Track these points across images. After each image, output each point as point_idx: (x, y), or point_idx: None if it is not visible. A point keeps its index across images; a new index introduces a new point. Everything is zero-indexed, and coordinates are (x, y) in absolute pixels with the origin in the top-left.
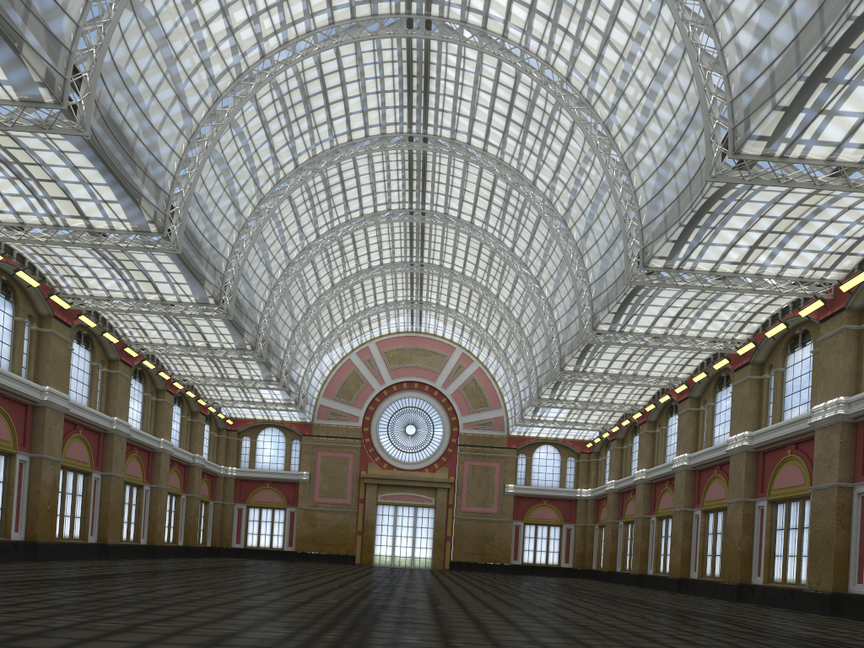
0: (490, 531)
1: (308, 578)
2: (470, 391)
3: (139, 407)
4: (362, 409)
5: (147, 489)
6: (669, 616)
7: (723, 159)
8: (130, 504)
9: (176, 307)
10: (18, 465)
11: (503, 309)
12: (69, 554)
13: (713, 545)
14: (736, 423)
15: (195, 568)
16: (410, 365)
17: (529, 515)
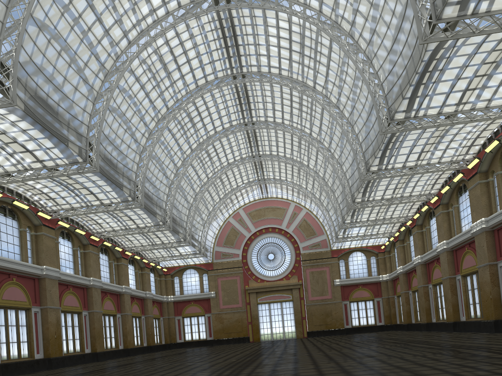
0: (329, 309)
1: (209, 357)
2: (303, 227)
3: (107, 270)
4: (240, 249)
5: (119, 316)
6: (444, 352)
7: (432, 31)
8: (109, 326)
9: (111, 206)
10: (34, 314)
11: (313, 173)
12: (73, 362)
13: (473, 297)
14: (474, 214)
15: (145, 360)
16: (265, 218)
17: (351, 296)
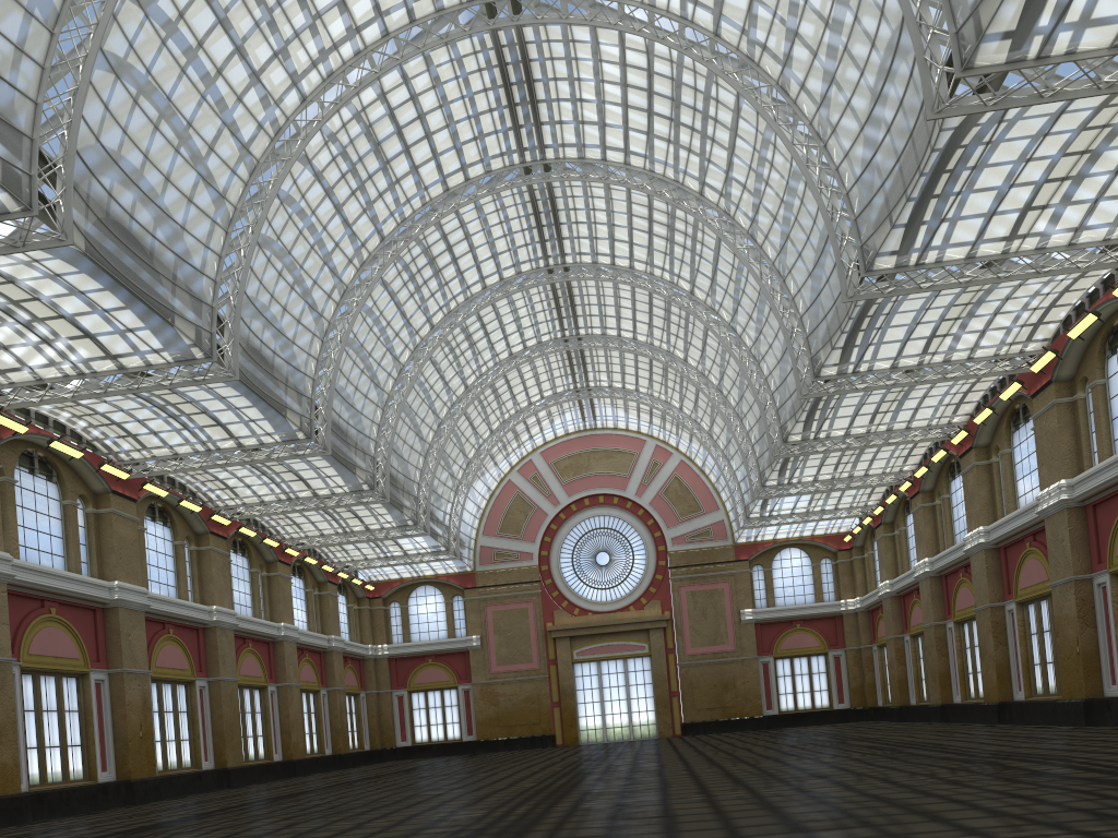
0: (729, 675)
1: (475, 778)
2: (674, 493)
3: (247, 588)
4: (535, 542)
5: (272, 690)
6: (974, 767)
7: (954, 87)
8: (253, 712)
9: (260, 452)
10: (94, 686)
11: (696, 376)
12: (178, 789)
13: (1040, 649)
14: (1045, 470)
15: (334, 784)
16: (589, 474)
17: (779, 646)
